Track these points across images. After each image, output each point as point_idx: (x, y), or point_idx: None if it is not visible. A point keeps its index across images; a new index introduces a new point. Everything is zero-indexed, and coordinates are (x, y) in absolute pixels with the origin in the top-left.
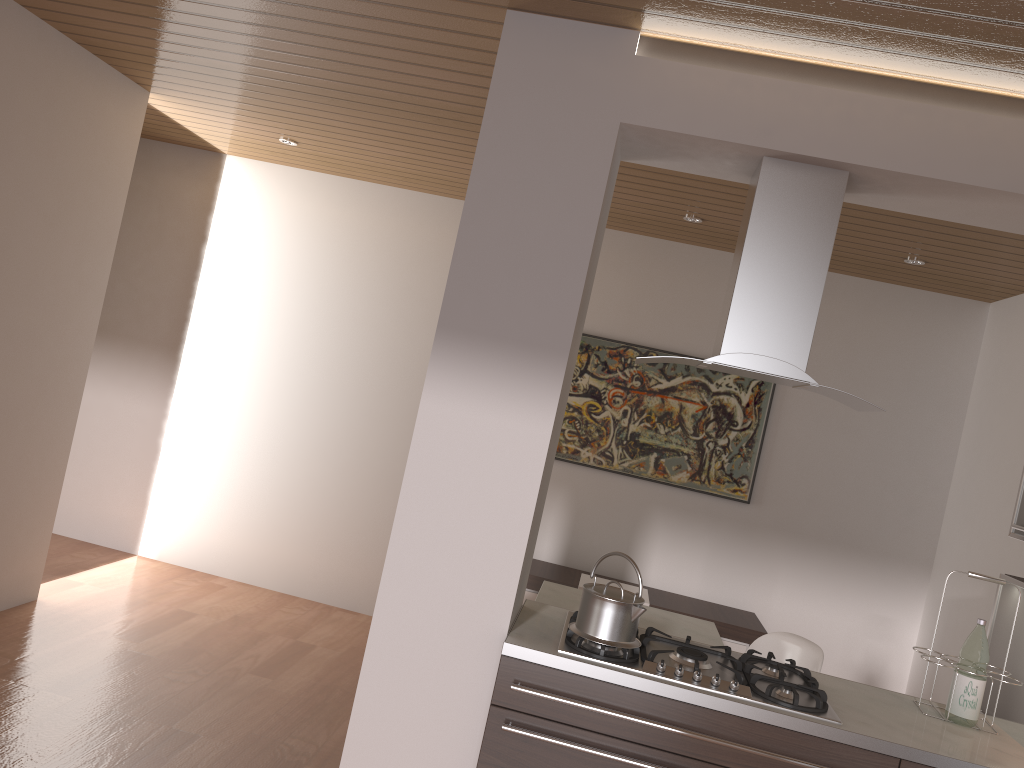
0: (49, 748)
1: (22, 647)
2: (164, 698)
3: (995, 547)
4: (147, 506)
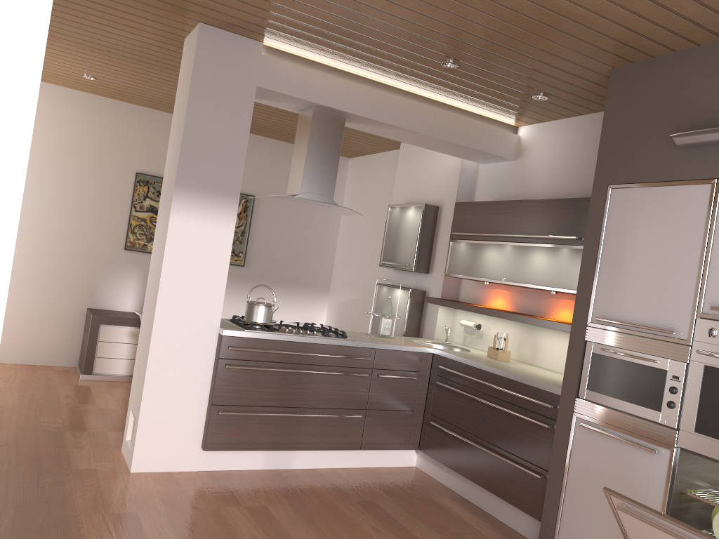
0: None
1: None
2: None
3: (363, 274)
4: None
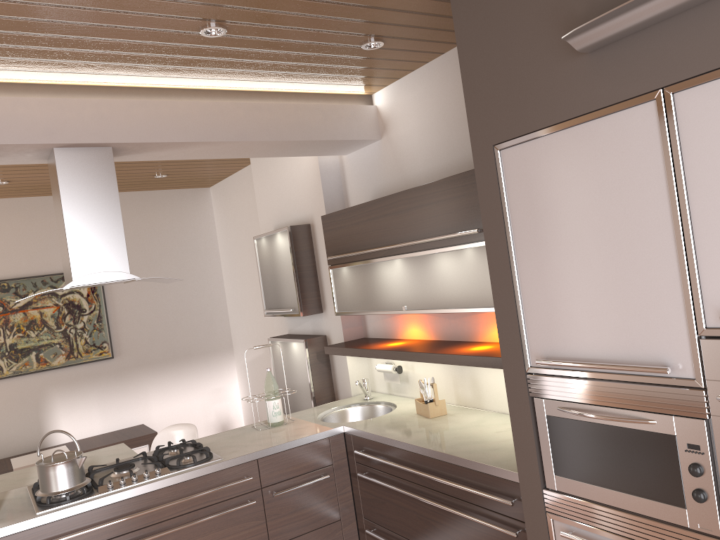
0: None
1: None
2: None
3: (260, 324)
4: None
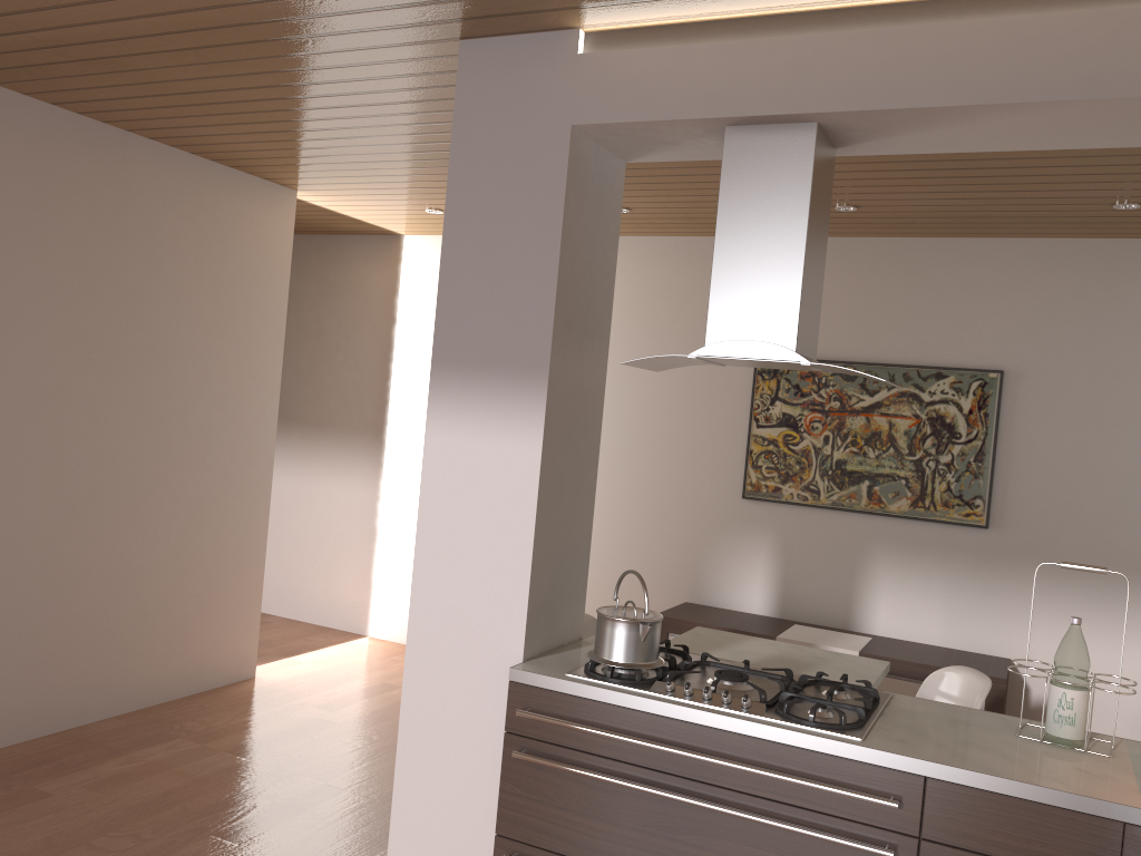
0: (205, 798)
1: (222, 716)
2: (330, 759)
3: None
4: (372, 587)
